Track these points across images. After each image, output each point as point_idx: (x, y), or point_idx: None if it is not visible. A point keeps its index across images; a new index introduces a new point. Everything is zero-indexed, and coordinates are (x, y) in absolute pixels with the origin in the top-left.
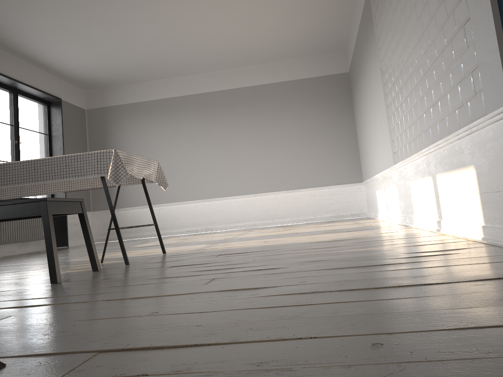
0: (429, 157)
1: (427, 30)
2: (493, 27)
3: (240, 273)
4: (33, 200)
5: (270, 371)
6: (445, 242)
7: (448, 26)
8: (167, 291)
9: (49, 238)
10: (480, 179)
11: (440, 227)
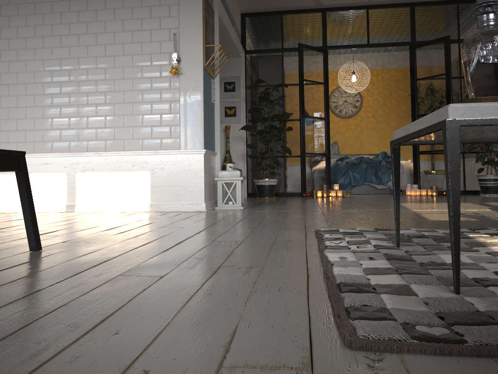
0: (66, 159)
1: (114, 82)
2: (202, 115)
3: (153, 225)
4: (15, 152)
5: (328, 220)
6: (135, 213)
7: (151, 94)
8: (192, 229)
9: (32, 200)
10: (154, 179)
11: (72, 208)
